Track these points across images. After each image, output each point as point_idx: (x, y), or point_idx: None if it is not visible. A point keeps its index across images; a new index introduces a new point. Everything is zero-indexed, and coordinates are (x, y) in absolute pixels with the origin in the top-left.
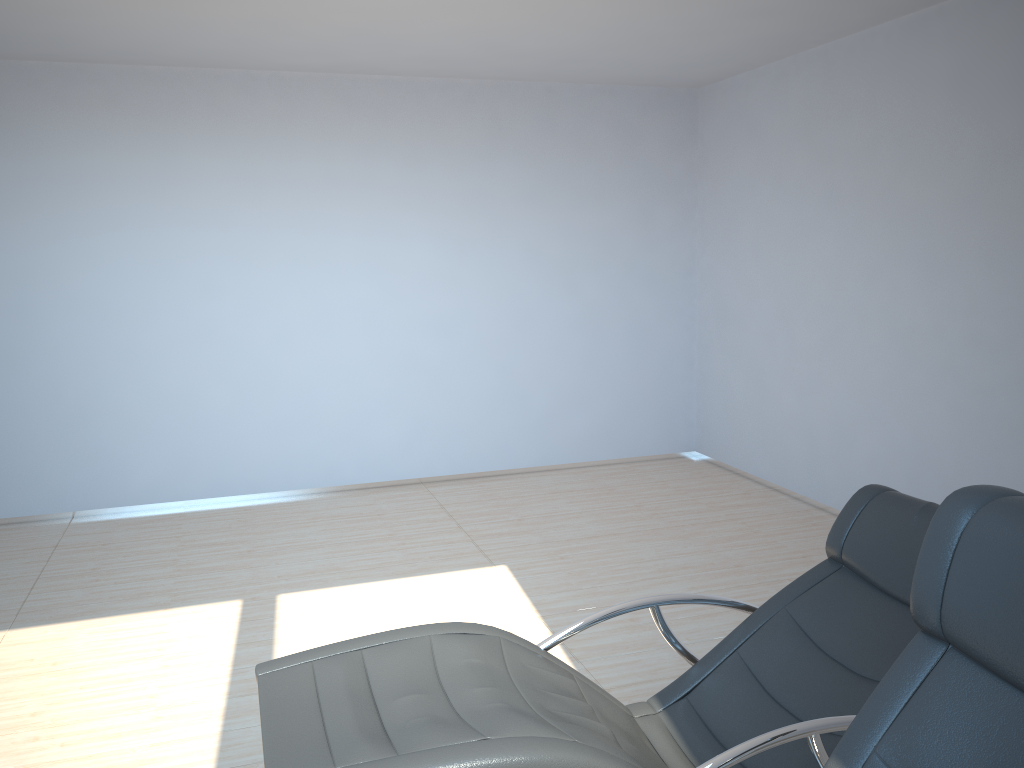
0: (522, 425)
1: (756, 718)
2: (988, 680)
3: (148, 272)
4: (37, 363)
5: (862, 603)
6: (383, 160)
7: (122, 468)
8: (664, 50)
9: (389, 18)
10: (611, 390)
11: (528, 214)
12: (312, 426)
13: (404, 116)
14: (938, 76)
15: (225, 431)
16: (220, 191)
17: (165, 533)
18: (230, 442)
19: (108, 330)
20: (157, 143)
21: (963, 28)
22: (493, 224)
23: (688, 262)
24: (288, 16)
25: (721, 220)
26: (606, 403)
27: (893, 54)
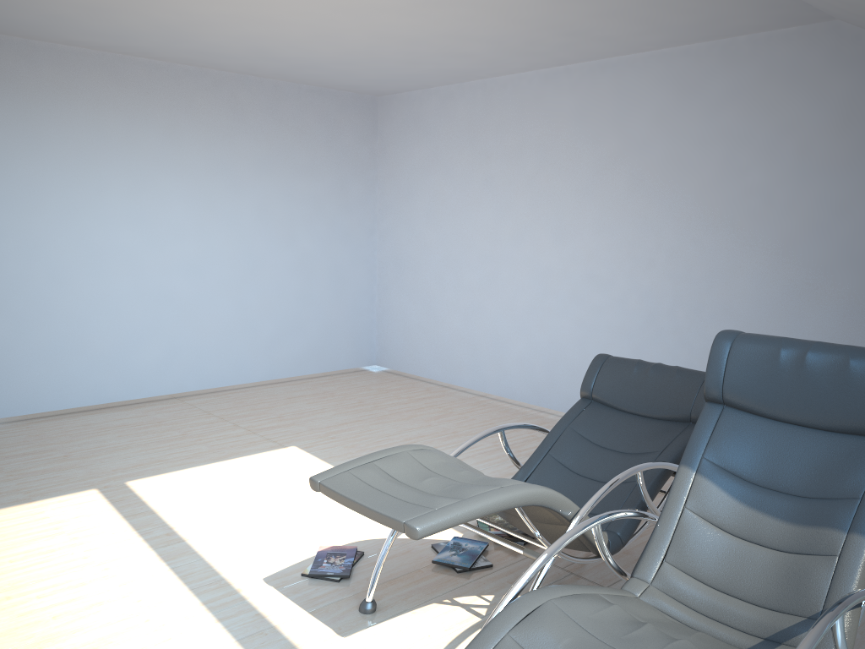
0: (254, 348)
1: (574, 485)
2: (748, 416)
3: None
4: None
5: (612, 418)
6: (146, 129)
7: None
8: (380, 69)
9: (203, 21)
10: (318, 320)
11: (259, 181)
12: (82, 353)
13: (164, 94)
14: (565, 111)
15: (1, 359)
16: (0, 143)
17: None
18: (6, 369)
19: None
20: None
21: (582, 83)
22: (233, 187)
23: (371, 224)
24: (121, 7)
25: (399, 194)
26: (315, 330)
27: (534, 93)
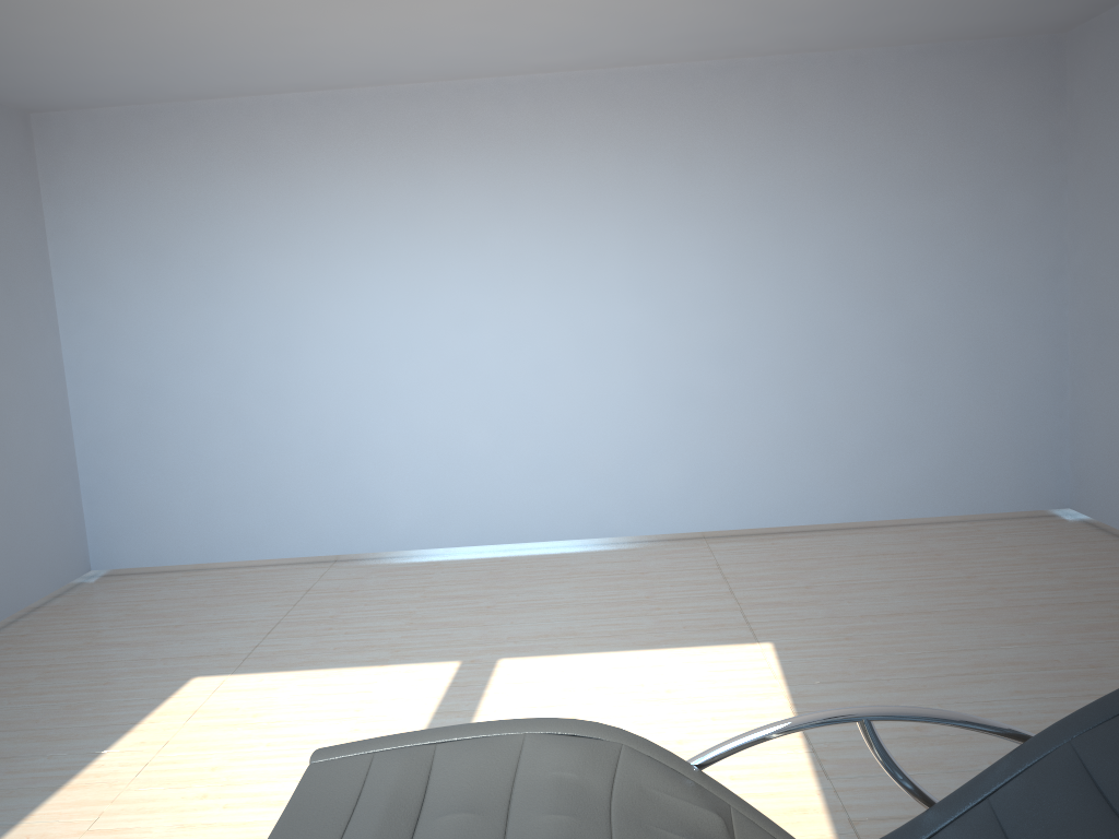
0: (828, 471)
1: None
2: None
3: (403, 304)
4: (300, 401)
5: None
6: (652, 163)
7: (381, 511)
8: None
9: None
10: (947, 428)
11: (831, 213)
12: (577, 469)
13: (676, 109)
14: None
15: (484, 474)
16: (474, 212)
17: (413, 582)
18: (489, 486)
19: (365, 366)
20: (410, 166)
21: None
22: (786, 228)
23: (1054, 261)
24: (511, 3)
25: (1098, 202)
26: (940, 445)
27: None
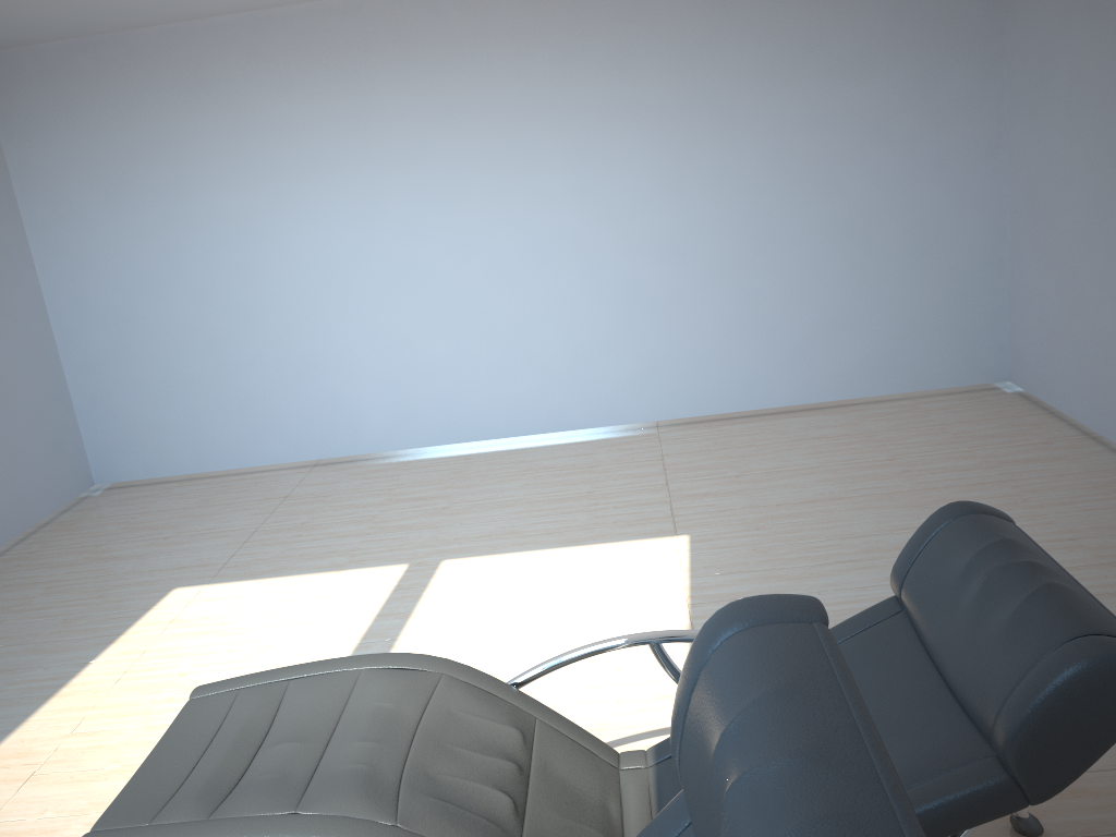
0: (773, 358)
1: None
2: None
3: (354, 220)
4: (266, 319)
5: (897, 666)
6: (585, 63)
7: (353, 418)
8: None
9: None
10: (887, 311)
11: (766, 103)
12: (532, 369)
13: (605, 6)
14: None
15: (445, 378)
16: (414, 125)
17: (382, 485)
18: (451, 389)
19: (324, 282)
20: (347, 82)
21: None
22: (722, 121)
23: (993, 138)
24: None
25: (1030, 78)
26: (881, 327)
27: None
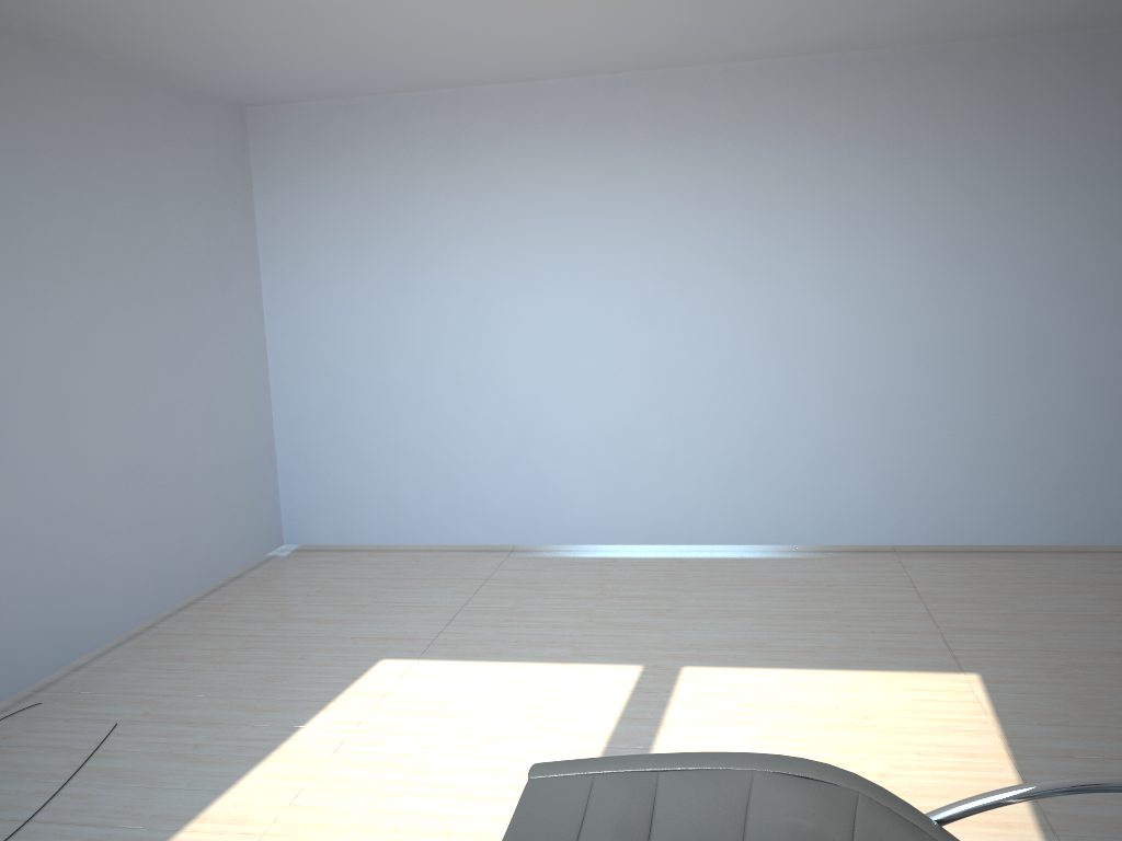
0: (1037, 489)
1: None
2: None
3: (590, 297)
4: (484, 391)
5: None
6: (857, 154)
7: (559, 504)
8: None
9: None
10: None
11: (1056, 209)
12: (761, 473)
13: (886, 98)
14: None
15: (664, 472)
16: (666, 205)
17: (591, 578)
18: (669, 485)
19: (550, 359)
20: (603, 158)
21: None
22: (1004, 225)
23: None
24: None
25: None
26: None
27: None
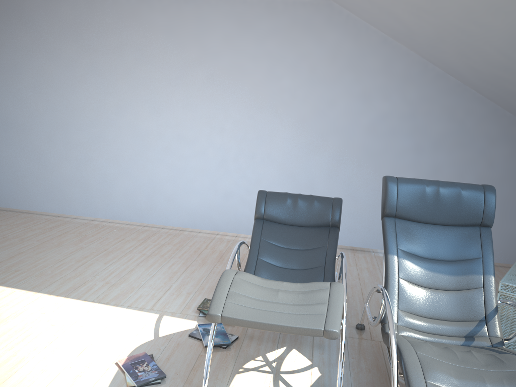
0: None
1: (284, 275)
2: (408, 222)
3: None
4: None
5: (282, 229)
6: None
7: None
8: None
9: None
10: None
11: None
12: None
13: None
14: (158, 25)
15: None
16: None
17: None
18: None
19: None
20: None
21: (170, 8)
22: None
23: None
24: None
25: (2, 69)
26: None
27: (132, 8)
